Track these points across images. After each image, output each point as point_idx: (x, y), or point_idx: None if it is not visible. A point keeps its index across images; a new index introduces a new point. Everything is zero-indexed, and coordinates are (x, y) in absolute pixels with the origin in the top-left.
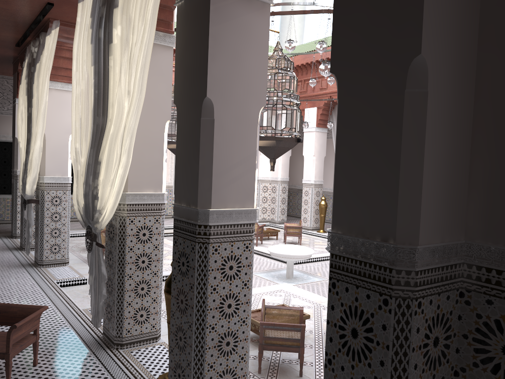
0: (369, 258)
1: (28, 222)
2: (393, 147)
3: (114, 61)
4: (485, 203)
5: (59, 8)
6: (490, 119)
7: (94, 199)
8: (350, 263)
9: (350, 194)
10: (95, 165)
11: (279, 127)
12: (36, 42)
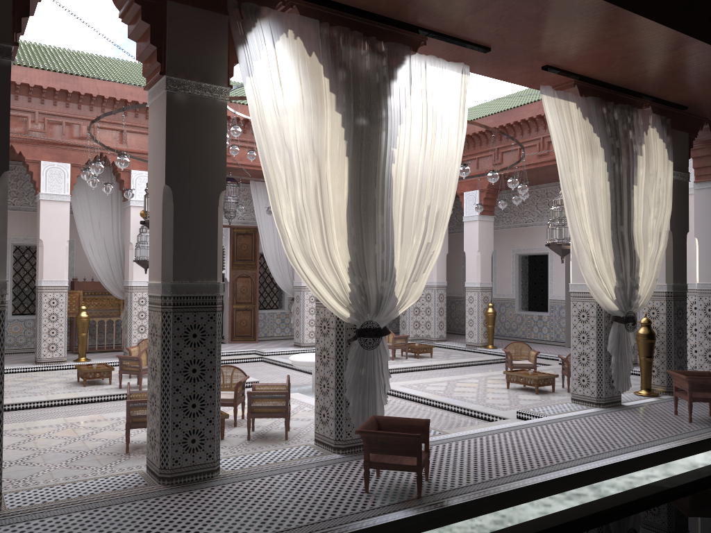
0: None
1: (382, 368)
2: None
3: (641, 191)
4: None
5: (466, 50)
6: None
7: (637, 289)
8: None
9: None
10: (632, 263)
11: None
12: (375, 45)
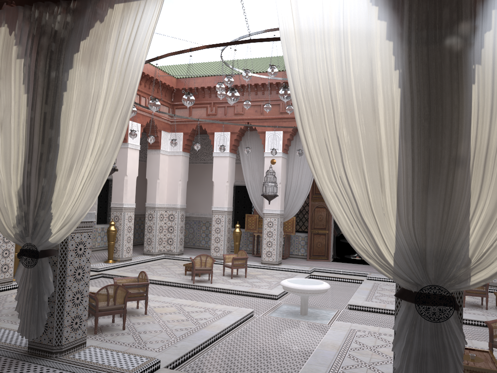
0: None
1: (41, 286)
2: None
3: (496, 72)
4: None
5: None
6: None
7: (460, 248)
8: None
9: None
10: (450, 203)
11: None
12: (60, 7)
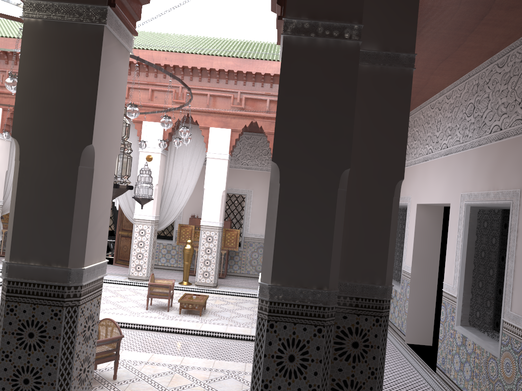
0: (306, 302)
1: None
2: (328, 225)
3: None
4: (343, 256)
5: None
6: (348, 204)
7: None
8: (289, 307)
9: (290, 255)
10: None
11: (120, 174)
12: None
